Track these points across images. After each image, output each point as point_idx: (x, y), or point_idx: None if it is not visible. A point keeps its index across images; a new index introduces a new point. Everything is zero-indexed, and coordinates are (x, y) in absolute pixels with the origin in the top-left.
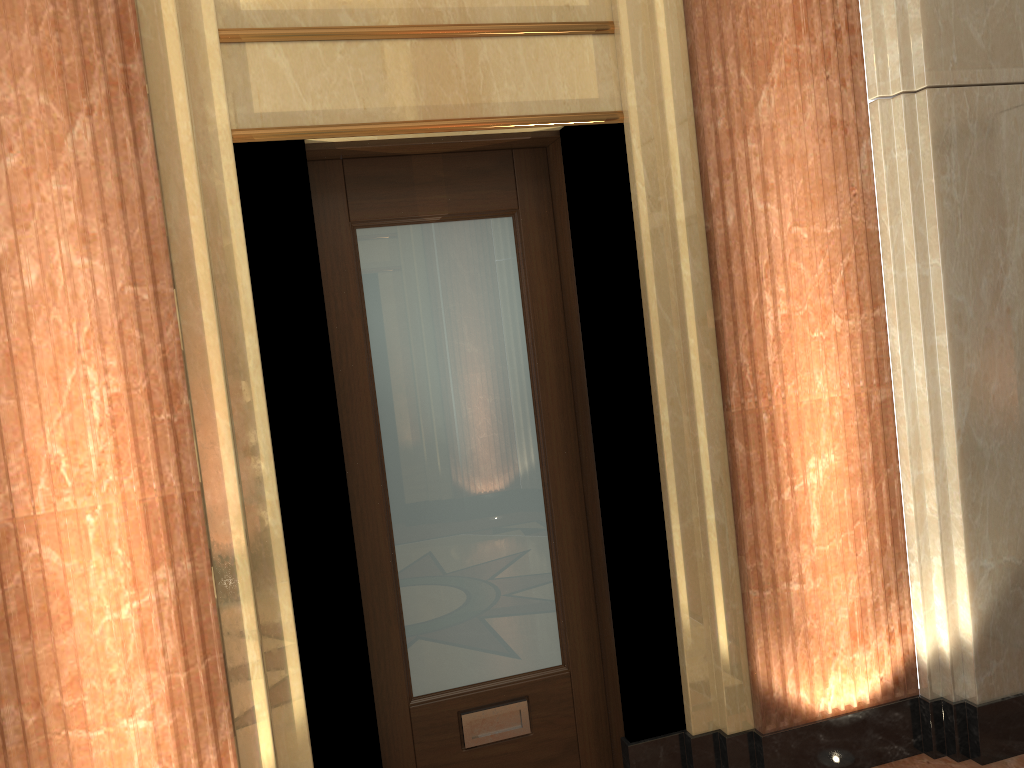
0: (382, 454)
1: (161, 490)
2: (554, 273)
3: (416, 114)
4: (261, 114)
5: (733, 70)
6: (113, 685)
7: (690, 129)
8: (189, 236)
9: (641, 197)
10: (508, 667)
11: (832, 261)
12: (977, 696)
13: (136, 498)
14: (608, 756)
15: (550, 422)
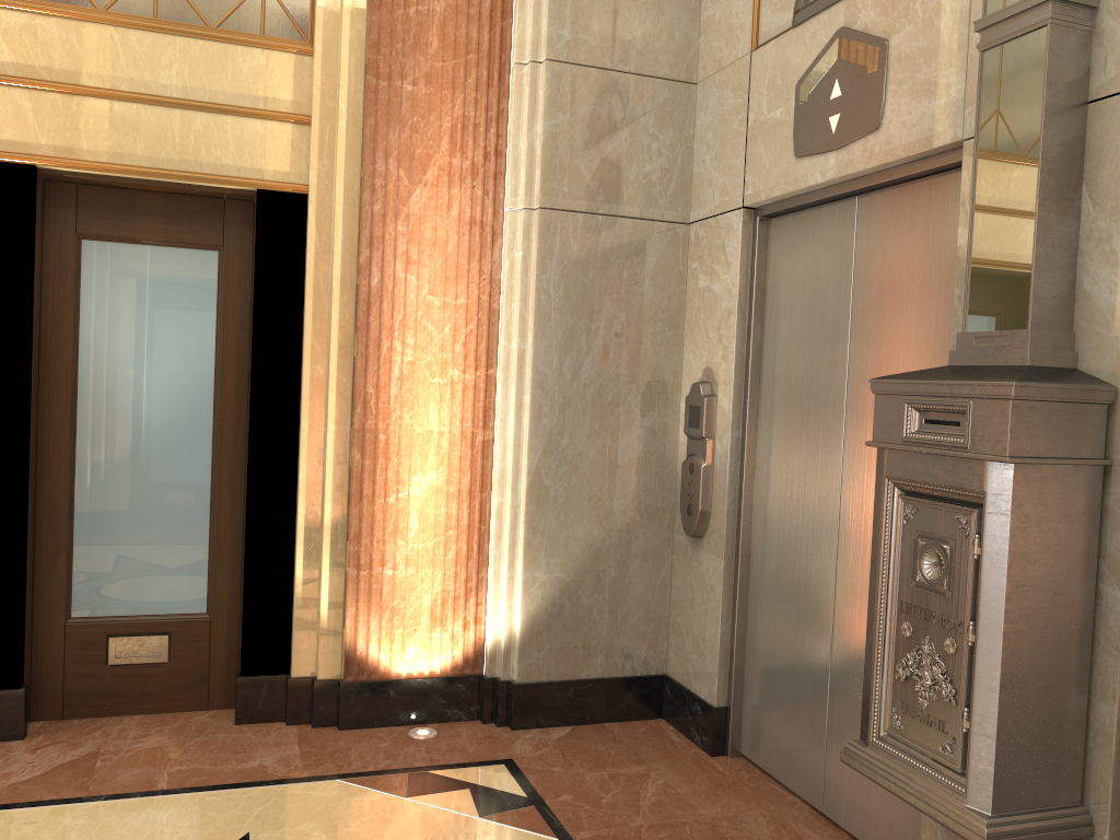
0: (76, 419)
1: None
2: (246, 301)
3: (133, 160)
4: (2, 140)
5: (394, 169)
6: None
7: (355, 208)
8: None
9: (310, 253)
10: (159, 607)
11: (458, 326)
12: (517, 677)
13: None
14: (234, 692)
15: (224, 417)
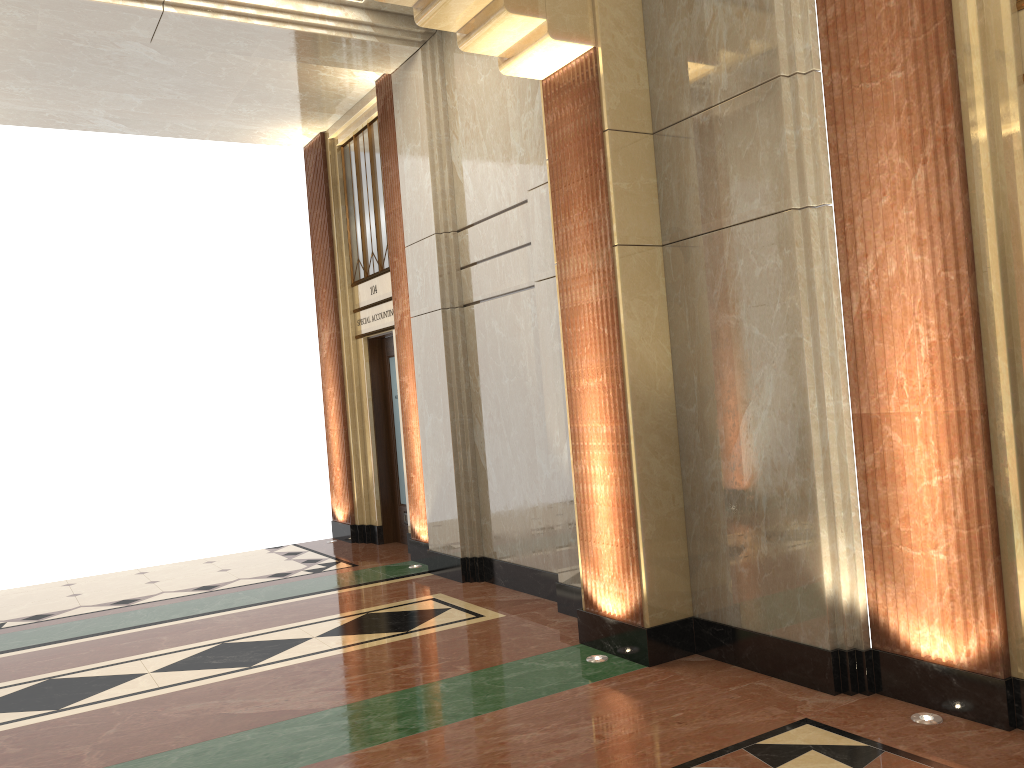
0: None
1: (956, 406)
2: None
3: None
4: None
5: None
6: (926, 526)
7: None
8: (984, 233)
9: None
10: None
11: None
12: None
13: (941, 410)
14: None
15: None
